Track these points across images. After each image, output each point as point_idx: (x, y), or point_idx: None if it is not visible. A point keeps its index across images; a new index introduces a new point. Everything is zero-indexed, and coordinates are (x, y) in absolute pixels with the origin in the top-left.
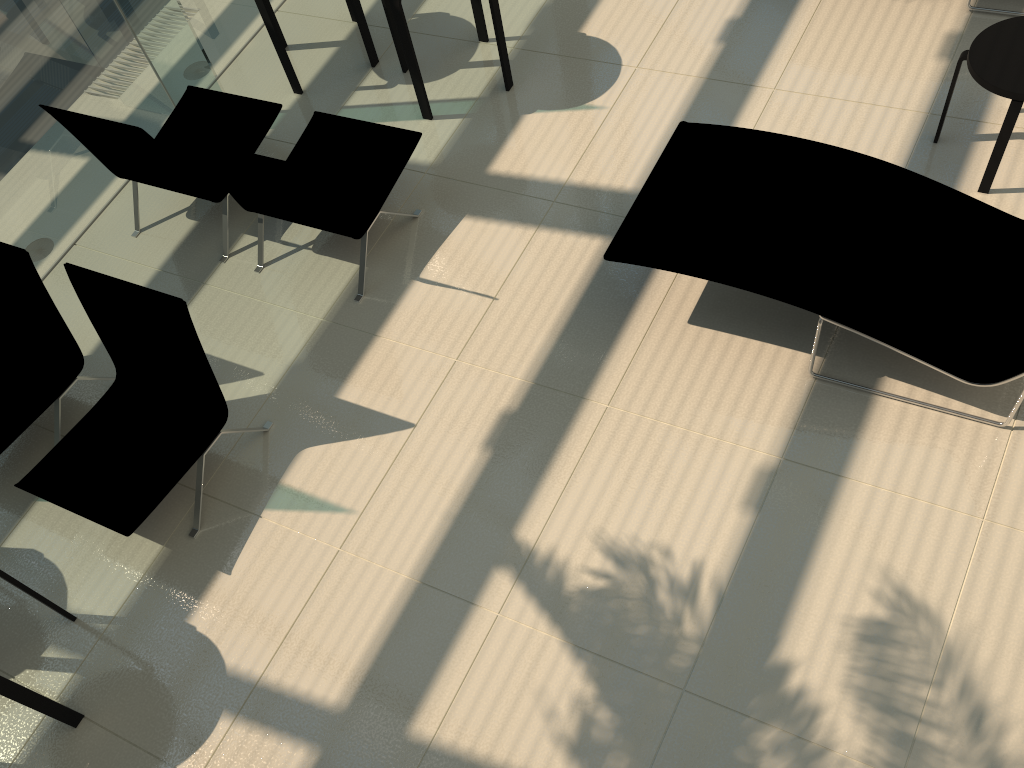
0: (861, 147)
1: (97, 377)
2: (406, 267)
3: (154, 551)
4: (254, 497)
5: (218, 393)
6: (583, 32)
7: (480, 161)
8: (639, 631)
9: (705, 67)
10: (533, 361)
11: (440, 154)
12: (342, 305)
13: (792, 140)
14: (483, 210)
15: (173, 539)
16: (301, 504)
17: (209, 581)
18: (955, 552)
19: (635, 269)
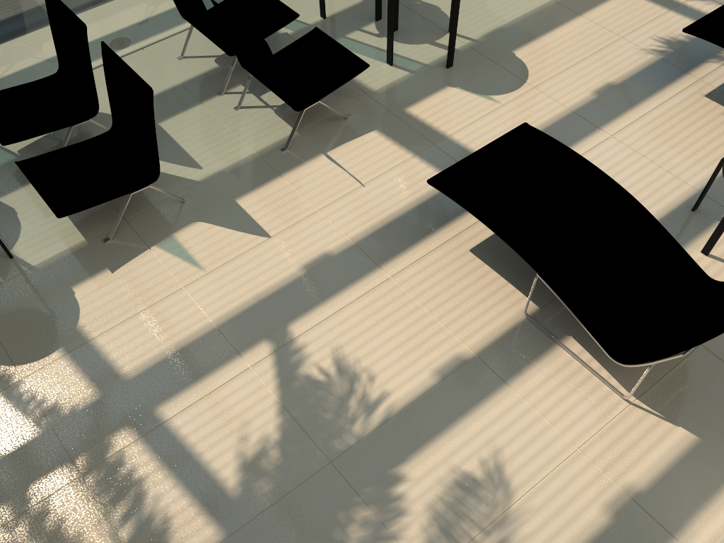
0: (643, 193)
1: (103, 126)
2: (322, 144)
3: (78, 240)
4: (153, 236)
5: (157, 160)
6: (514, 53)
7: (404, 102)
8: (326, 416)
9: (576, 105)
10: (362, 231)
11: (383, 88)
12: (271, 150)
13: (585, 161)
14: (388, 131)
15: (93, 238)
16: (177, 252)
17: (98, 271)
18: (547, 460)
19: (457, 205)
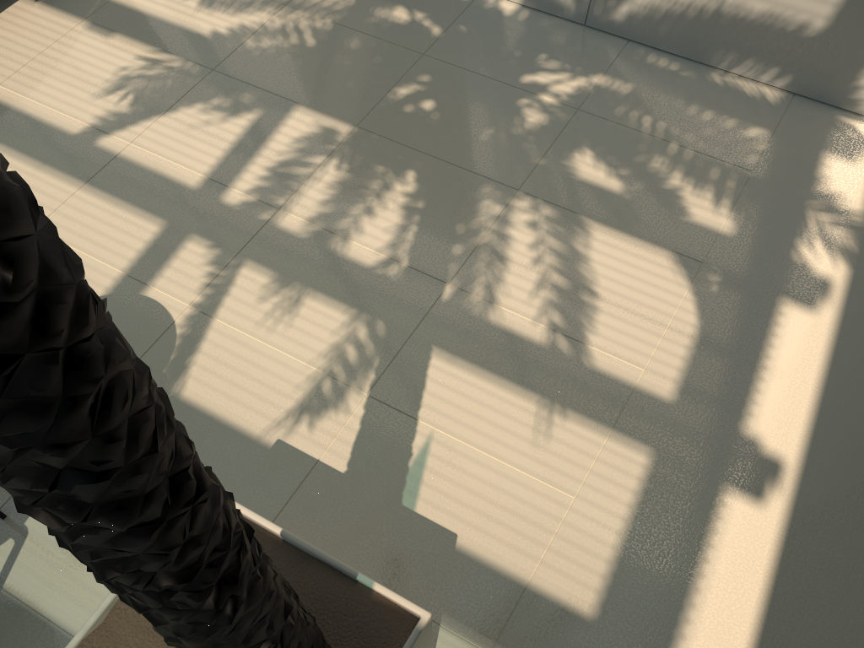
0: None
1: None
2: None
3: None
4: None
5: None
6: None
7: None
8: (170, 83)
9: None
10: None
11: None
12: None
13: None
14: None
15: None
16: None
17: None
18: None
19: None
